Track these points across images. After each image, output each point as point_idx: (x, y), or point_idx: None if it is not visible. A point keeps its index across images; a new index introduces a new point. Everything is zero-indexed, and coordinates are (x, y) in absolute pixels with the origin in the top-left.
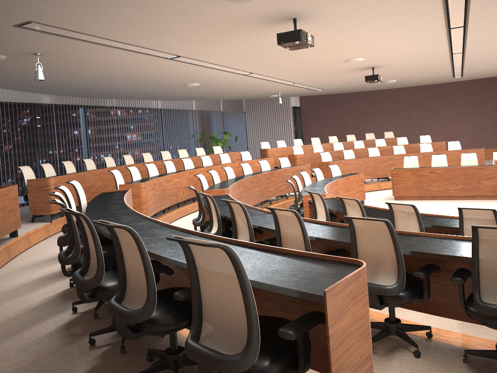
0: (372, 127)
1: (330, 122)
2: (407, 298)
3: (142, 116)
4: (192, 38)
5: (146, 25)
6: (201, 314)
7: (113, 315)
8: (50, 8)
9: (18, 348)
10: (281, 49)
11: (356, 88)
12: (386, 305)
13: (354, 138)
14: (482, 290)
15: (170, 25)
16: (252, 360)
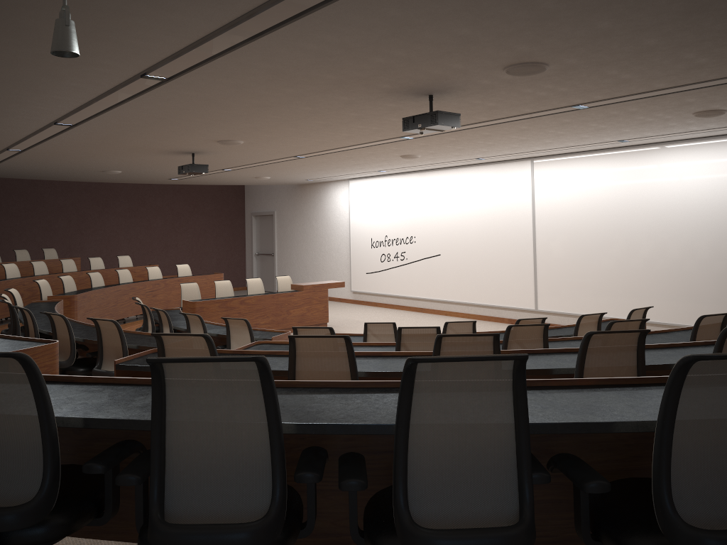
0: None
1: None
2: None
3: None
4: (308, 72)
5: (383, 44)
6: None
7: None
8: None
9: None
10: (266, 112)
11: (35, 172)
12: None
13: None
14: None
15: (384, 55)
16: None
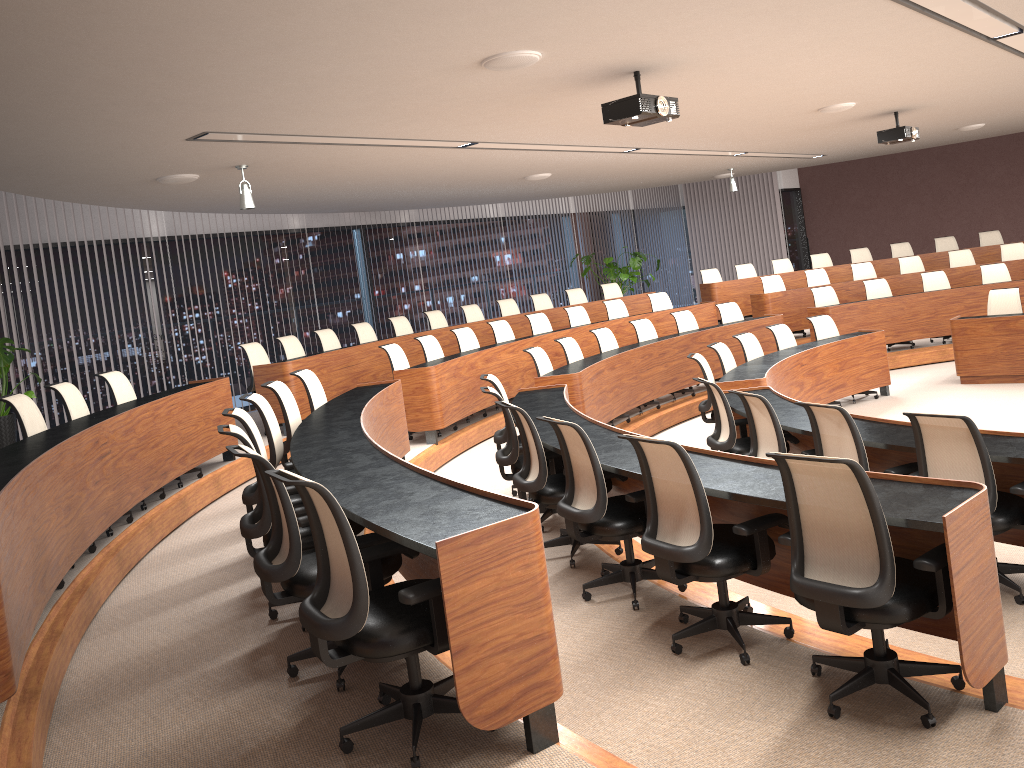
0: (963, 221)
1: (867, 216)
2: (722, 568)
3: (469, 236)
4: (477, 118)
5: (384, 113)
6: (328, 571)
7: (256, 572)
8: (223, 115)
9: (184, 618)
10: None
11: (902, 145)
12: (694, 579)
13: (908, 249)
14: (807, 556)
15: (422, 108)
16: (357, 626)
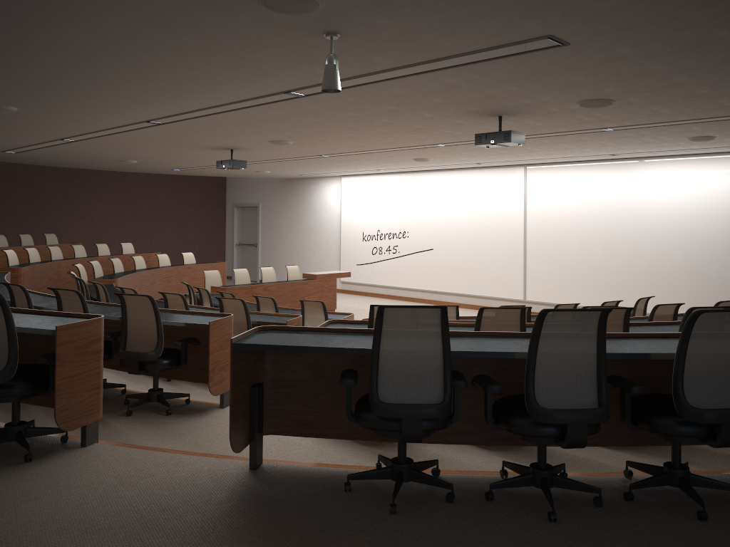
0: None
1: None
2: None
3: None
4: (424, 97)
5: (508, 82)
6: None
7: None
8: (619, 54)
9: None
10: (347, 122)
11: (50, 159)
12: None
13: (5, 241)
14: None
15: (499, 89)
16: None
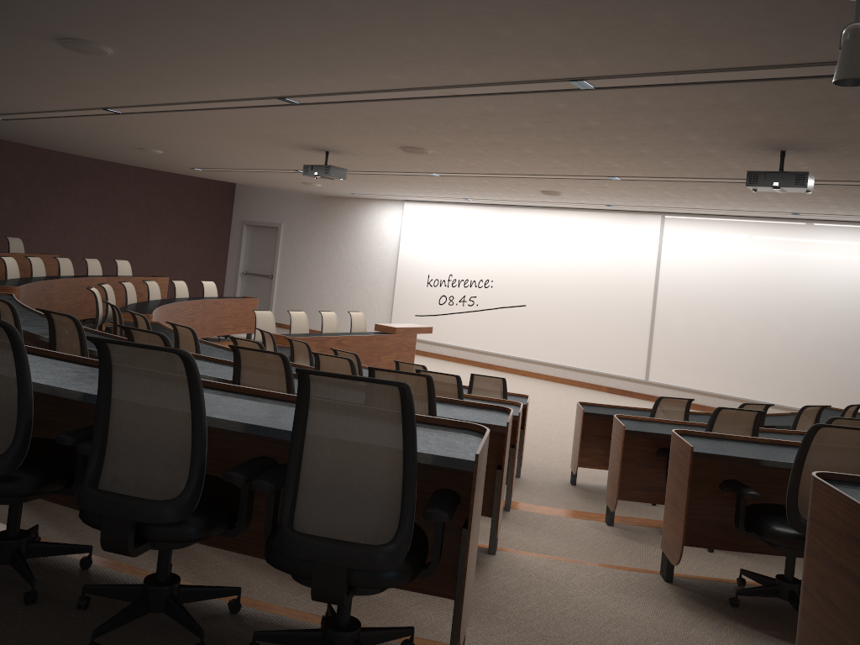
0: None
1: None
2: None
3: None
4: (750, 112)
5: None
6: None
7: None
8: None
9: None
10: (564, 134)
11: (40, 134)
12: None
13: None
14: None
15: None
16: None
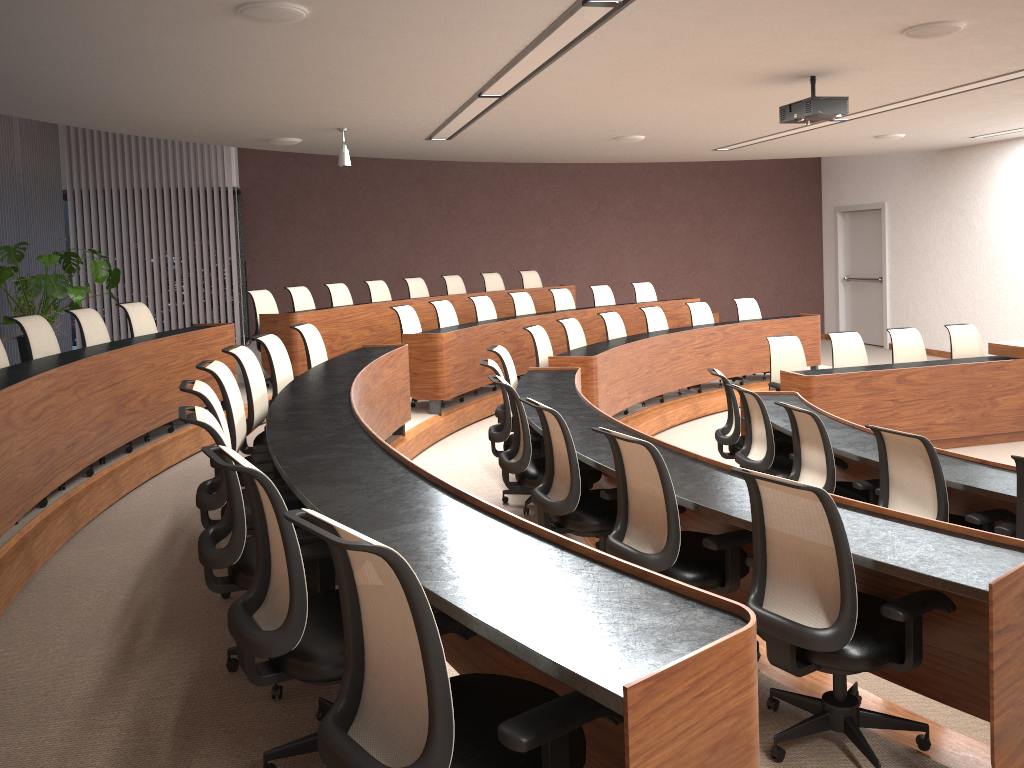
0: (441, 259)
1: (330, 241)
2: None
3: None
4: None
5: None
6: None
7: None
8: None
9: None
10: None
11: (509, 147)
12: None
13: (461, 285)
14: None
15: None
16: None
